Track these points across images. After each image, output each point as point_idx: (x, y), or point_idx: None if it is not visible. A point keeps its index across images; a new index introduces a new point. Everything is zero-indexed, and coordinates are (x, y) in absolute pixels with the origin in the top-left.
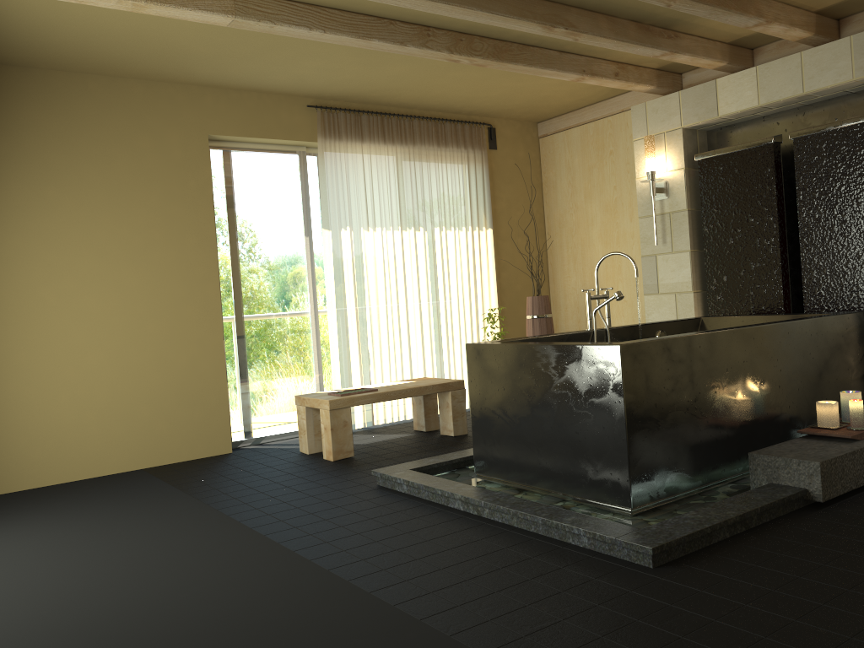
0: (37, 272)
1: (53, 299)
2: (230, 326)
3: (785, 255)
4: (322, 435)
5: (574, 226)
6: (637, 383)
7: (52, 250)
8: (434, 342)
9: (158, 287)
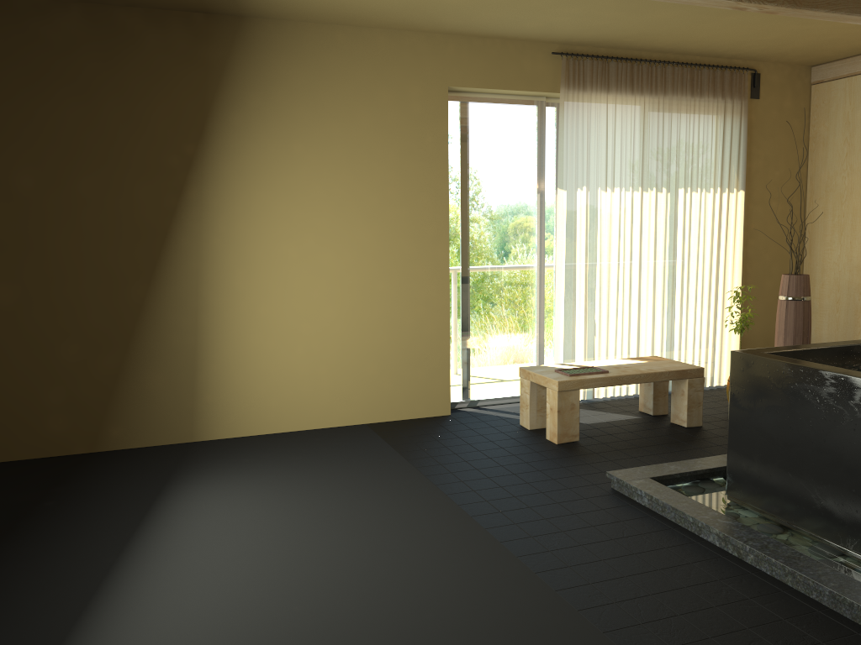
0: (281, 227)
1: (294, 255)
2: (456, 287)
3: None
4: (547, 415)
5: (845, 192)
6: None
7: (295, 206)
8: (665, 315)
9: (390, 245)
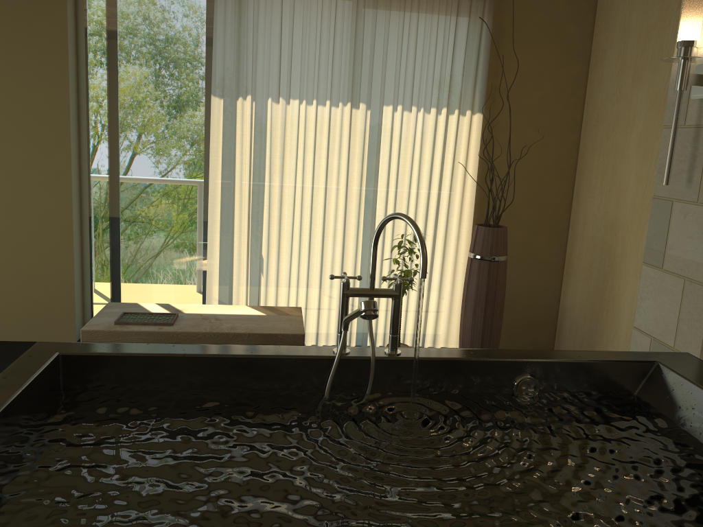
0: None
1: None
2: (100, 201)
3: None
4: None
5: (612, 123)
6: None
7: None
8: (359, 258)
9: None
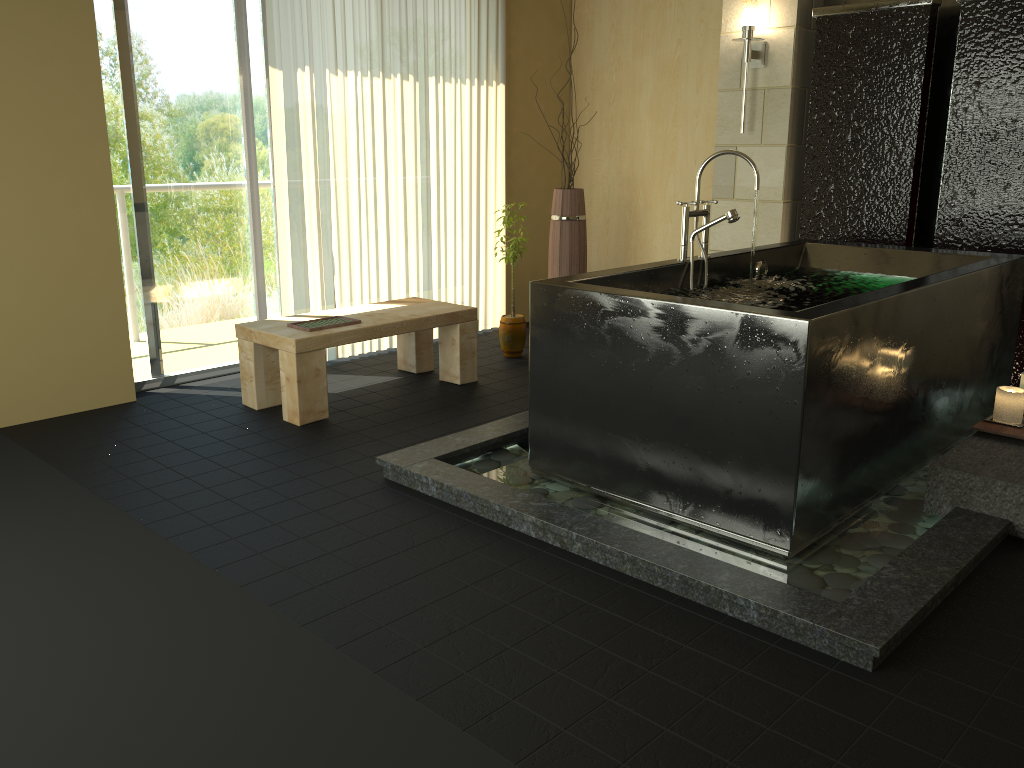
0: None
1: None
2: (126, 212)
3: (918, 165)
4: (282, 388)
5: (613, 90)
6: (820, 375)
7: None
8: (421, 244)
9: (6, 145)
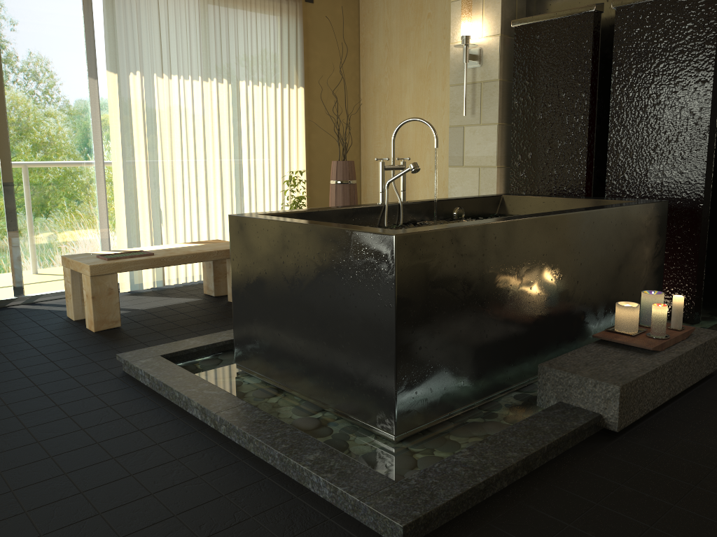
0: None
1: None
2: None
3: (592, 135)
4: (85, 303)
5: (387, 91)
6: (414, 283)
7: None
8: (235, 202)
9: None
